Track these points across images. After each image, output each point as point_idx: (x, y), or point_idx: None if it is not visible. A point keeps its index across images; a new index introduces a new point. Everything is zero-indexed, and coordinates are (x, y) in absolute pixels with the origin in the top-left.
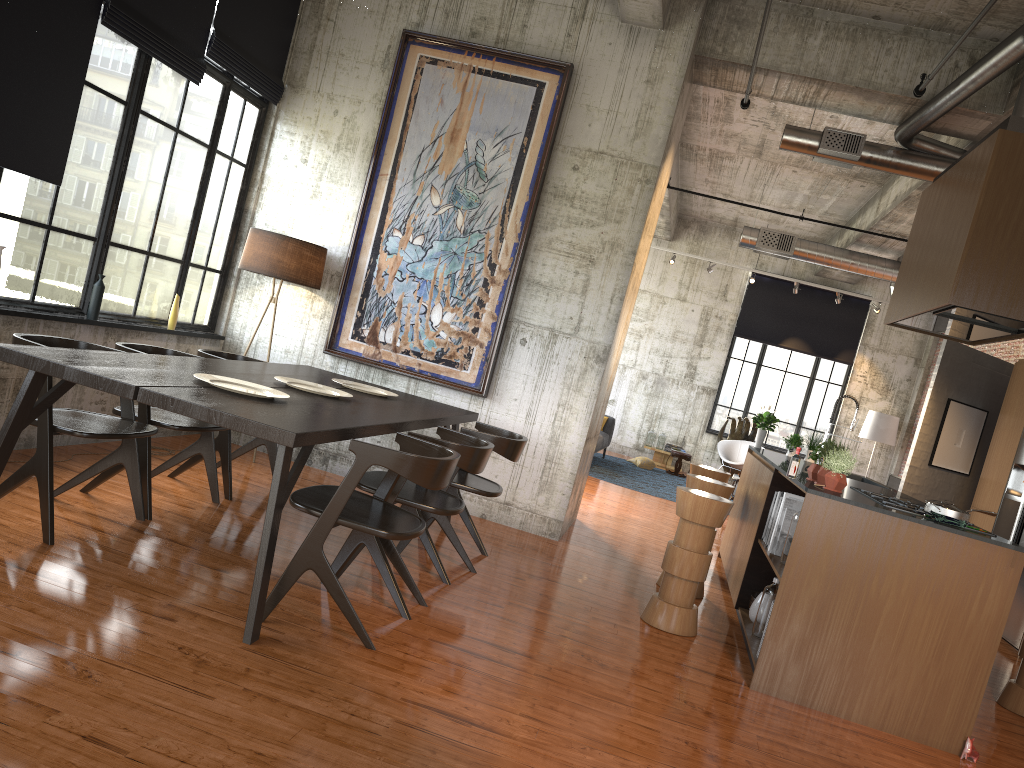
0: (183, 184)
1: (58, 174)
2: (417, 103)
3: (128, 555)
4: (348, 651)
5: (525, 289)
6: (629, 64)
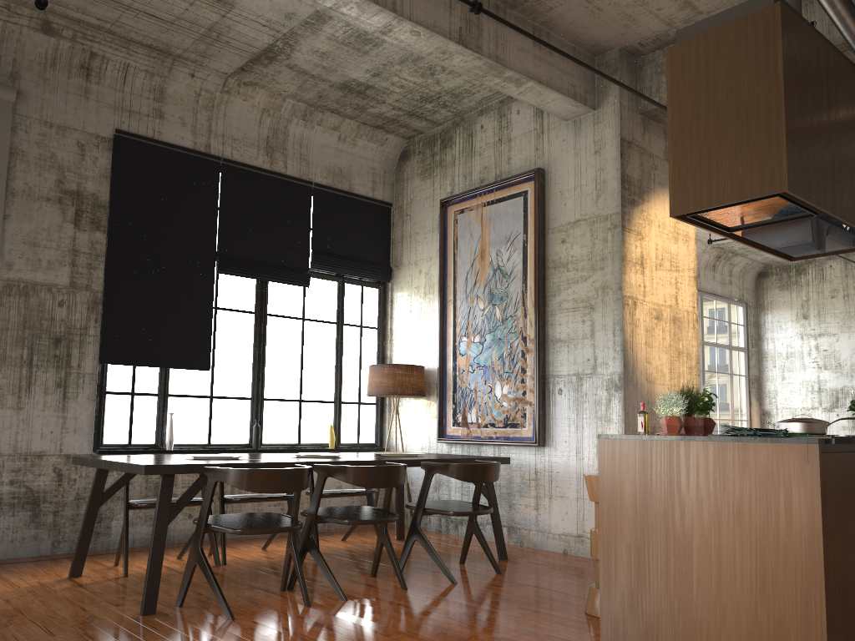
0: (320, 351)
1: (206, 364)
2: (458, 243)
3: (165, 580)
4: (208, 620)
5: (552, 348)
6: (580, 147)
